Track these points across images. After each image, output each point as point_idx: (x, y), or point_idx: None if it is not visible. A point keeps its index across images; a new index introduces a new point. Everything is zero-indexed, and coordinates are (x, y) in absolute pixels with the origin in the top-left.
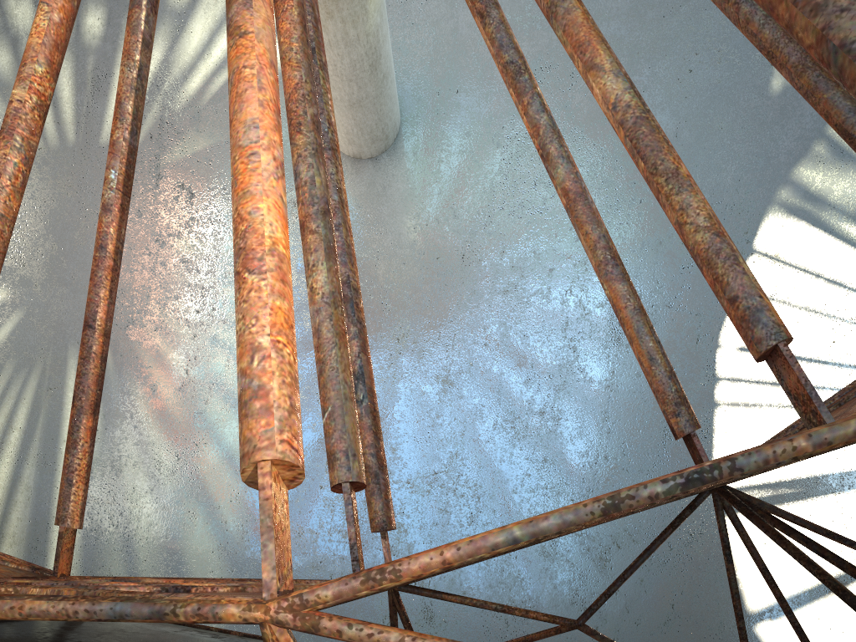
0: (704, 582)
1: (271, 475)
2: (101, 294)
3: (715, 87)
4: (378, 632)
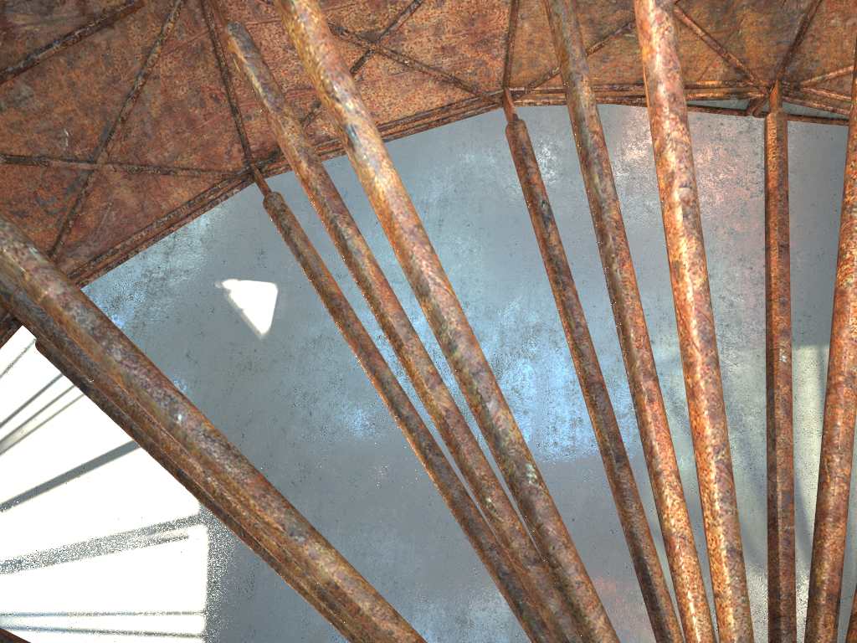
0: None
1: None
2: (777, 270)
3: None
4: None
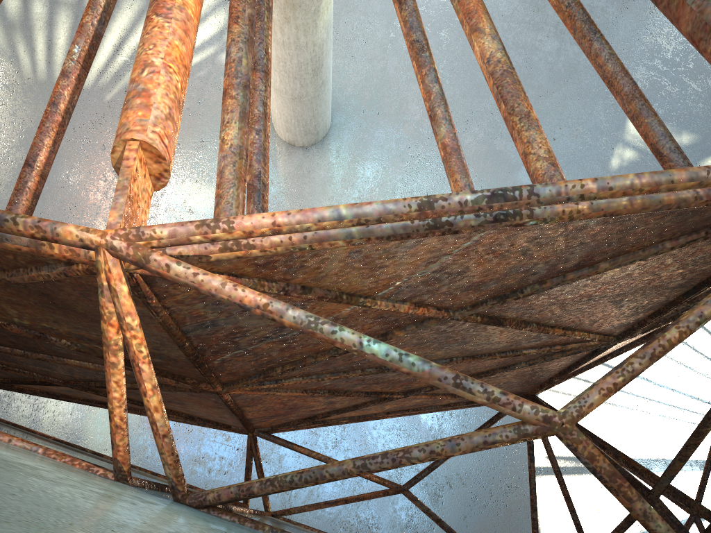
0: (513, 526)
1: (137, 151)
2: (45, 141)
3: (570, 154)
4: (203, 273)
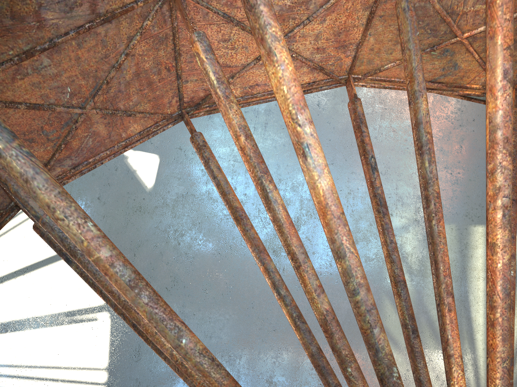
0: None
1: None
2: None
3: None
4: None
